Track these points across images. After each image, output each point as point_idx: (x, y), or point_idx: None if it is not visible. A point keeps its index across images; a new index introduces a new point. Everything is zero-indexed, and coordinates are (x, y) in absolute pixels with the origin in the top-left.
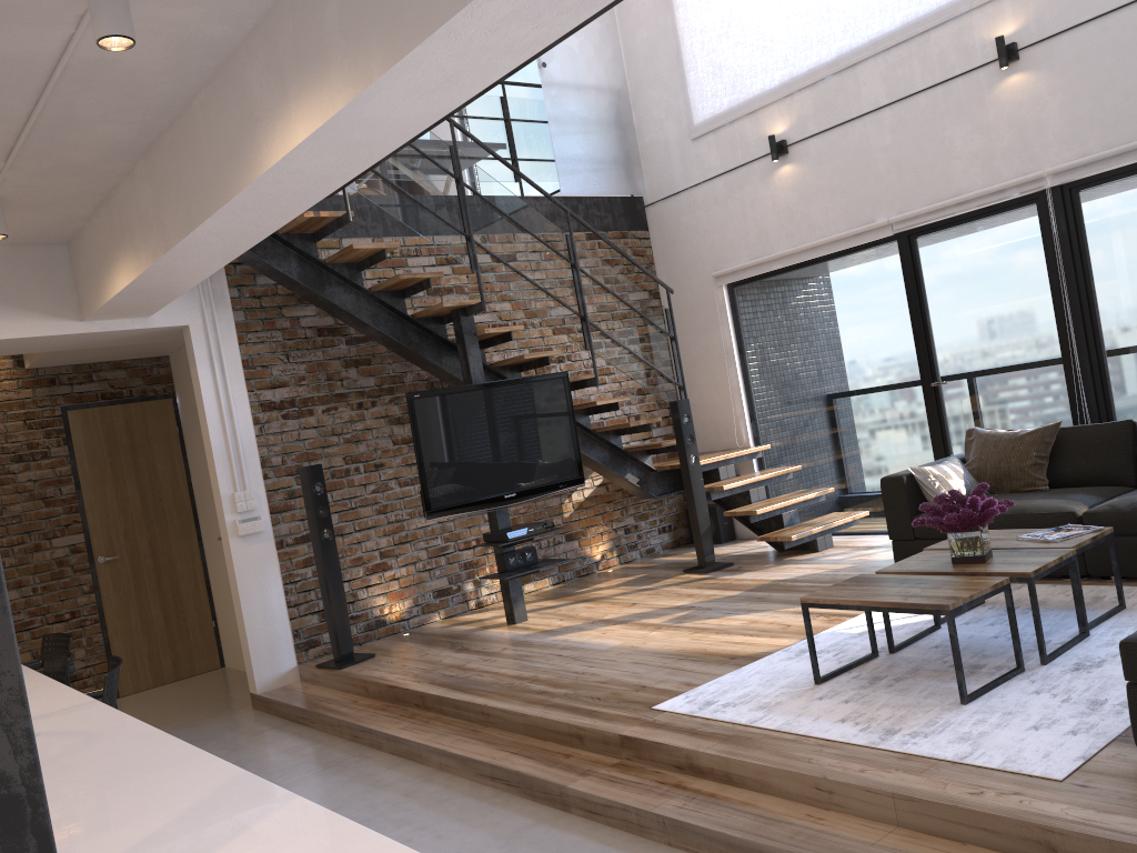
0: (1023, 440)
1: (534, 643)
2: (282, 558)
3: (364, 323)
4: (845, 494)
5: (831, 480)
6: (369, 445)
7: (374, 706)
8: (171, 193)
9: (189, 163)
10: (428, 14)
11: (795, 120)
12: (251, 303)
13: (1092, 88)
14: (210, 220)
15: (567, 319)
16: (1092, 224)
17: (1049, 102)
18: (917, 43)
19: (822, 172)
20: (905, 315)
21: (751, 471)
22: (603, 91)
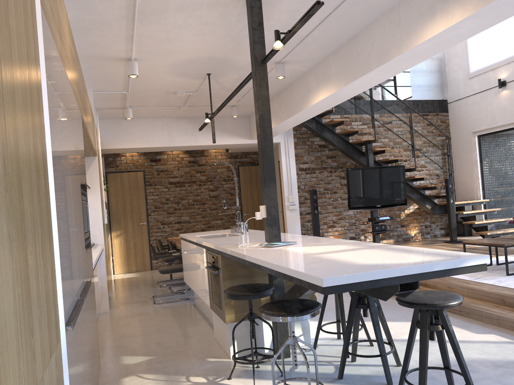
0: None
1: None
2: (301, 218)
3: (334, 144)
4: None
5: (512, 215)
6: (332, 185)
7: None
8: (283, 107)
9: (290, 99)
10: (356, 75)
11: (510, 73)
12: (299, 136)
13: None
14: (294, 115)
15: (406, 146)
16: None
17: None
18: None
19: None
20: None
21: (480, 209)
22: (434, 59)
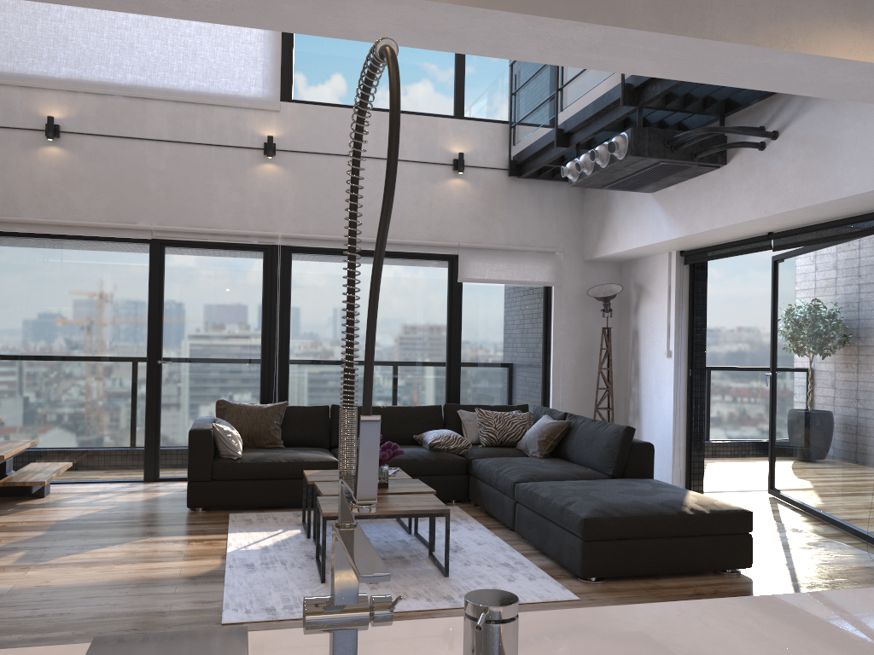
0: (268, 411)
1: None
2: None
3: None
4: (45, 447)
5: (31, 433)
6: None
7: None
8: None
9: None
10: None
11: (75, 114)
12: None
13: (316, 194)
14: None
15: None
16: (296, 277)
17: (289, 191)
18: (204, 110)
19: (93, 167)
20: (143, 304)
21: None
22: None
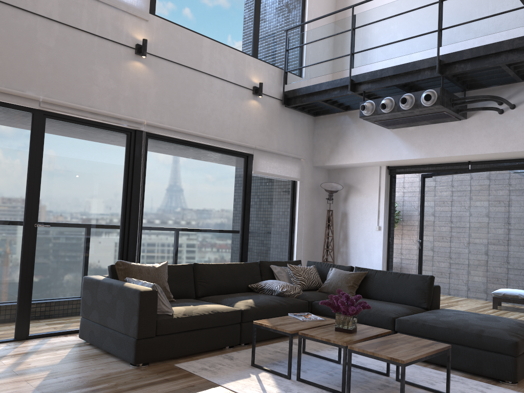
0: (160, 270)
1: None
2: None
3: None
4: None
5: None
6: None
7: None
8: None
9: None
10: None
11: None
12: None
13: (170, 94)
14: None
15: None
16: (150, 158)
17: (152, 88)
18: (90, 2)
19: None
20: (23, 169)
21: None
22: None
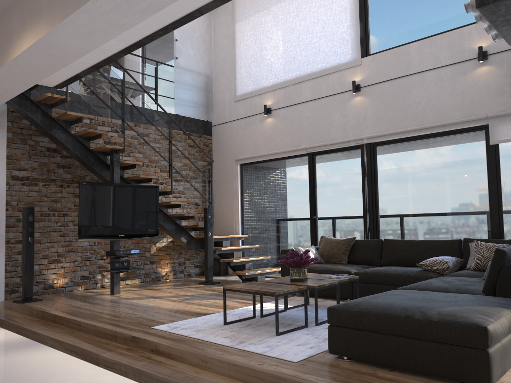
0: (340, 242)
1: (117, 302)
2: (7, 248)
3: (68, 148)
4: (274, 260)
5: (270, 253)
6: (62, 204)
7: (32, 320)
8: None
9: None
10: (78, 1)
11: (275, 100)
12: (17, 130)
13: (384, 107)
14: None
15: (163, 163)
16: (379, 160)
17: (369, 109)
18: (325, 78)
19: (283, 123)
20: (307, 187)
21: (238, 245)
22: (201, 74)
